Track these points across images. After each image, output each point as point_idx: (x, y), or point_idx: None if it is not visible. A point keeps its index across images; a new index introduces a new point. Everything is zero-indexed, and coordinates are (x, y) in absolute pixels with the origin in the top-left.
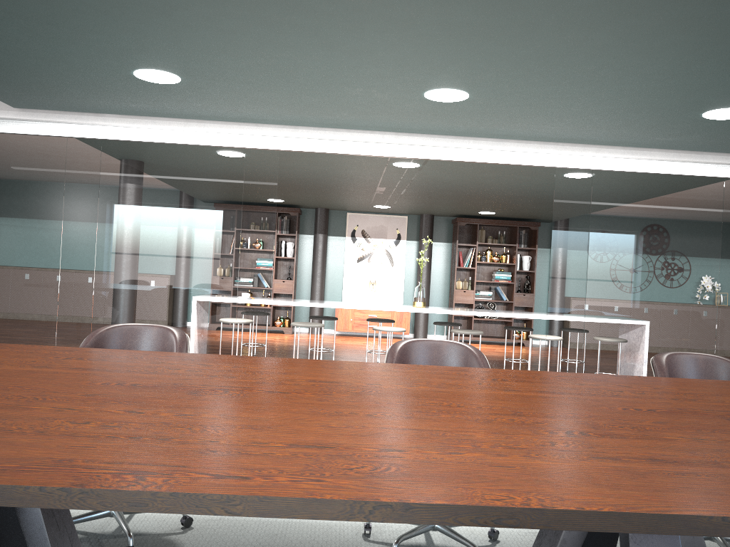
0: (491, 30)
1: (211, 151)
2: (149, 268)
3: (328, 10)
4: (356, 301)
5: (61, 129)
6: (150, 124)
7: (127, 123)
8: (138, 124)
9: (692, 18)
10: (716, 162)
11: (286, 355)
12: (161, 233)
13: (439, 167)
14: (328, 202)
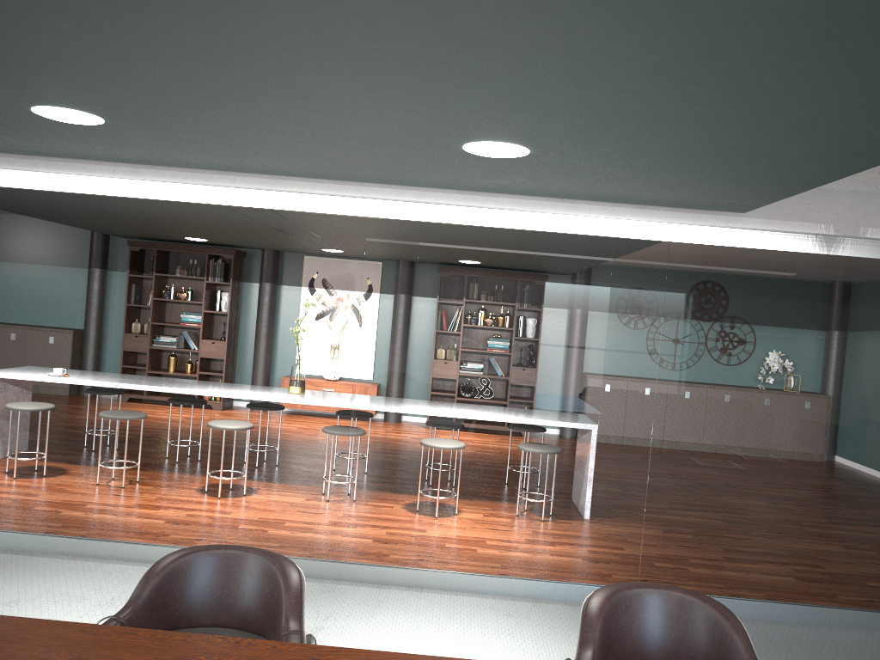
0: None
1: None
2: None
3: None
4: (313, 370)
5: None
6: None
7: None
8: None
9: None
10: (595, 214)
11: (153, 446)
12: None
13: None
14: (261, 243)
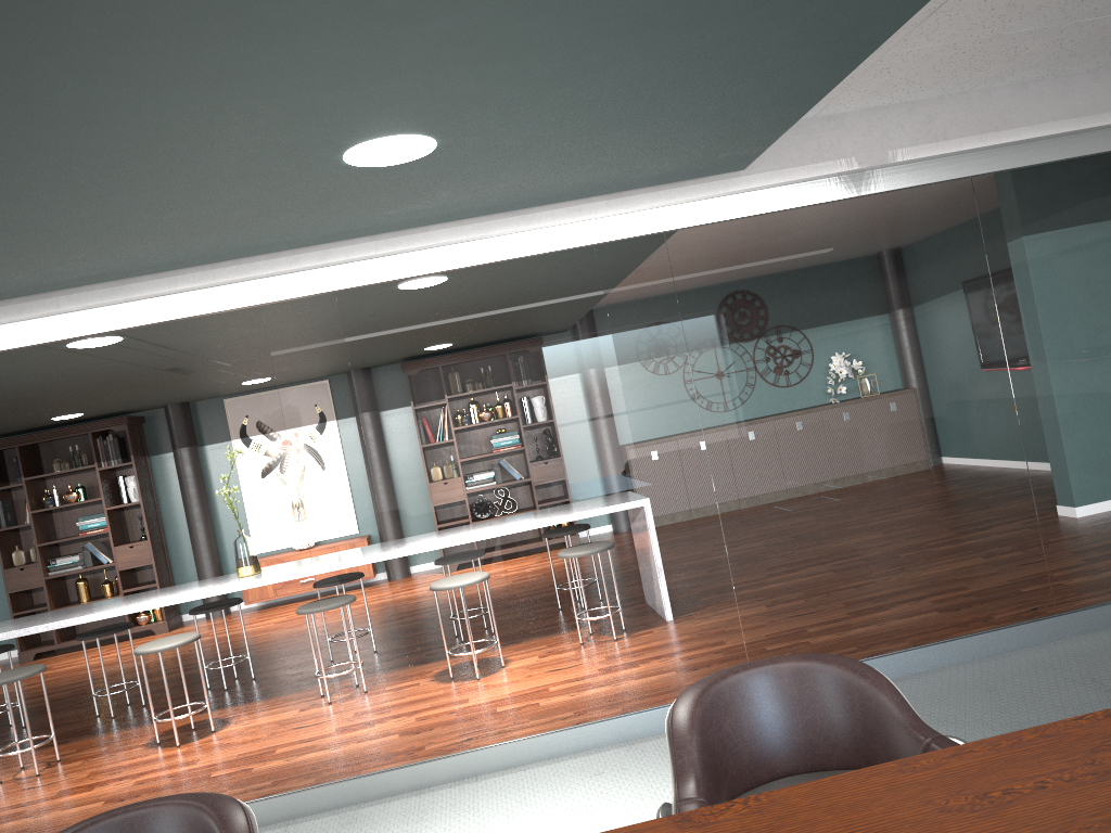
0: None
1: None
2: None
3: None
4: (277, 543)
5: None
6: None
7: None
8: None
9: None
10: (560, 221)
11: (76, 707)
12: None
13: (164, 330)
14: (157, 398)
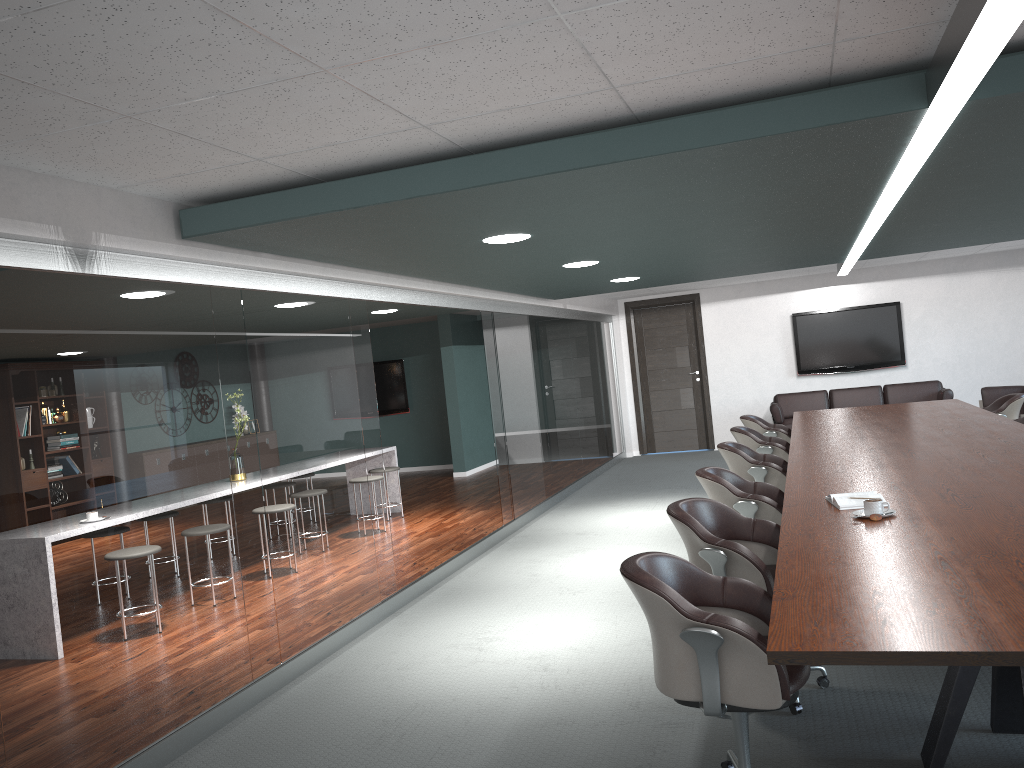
0: (722, 244)
1: (327, 303)
2: (307, 468)
3: (729, 230)
4: None
5: (208, 274)
6: (298, 269)
7: (282, 267)
8: (290, 269)
9: (766, 249)
10: (531, 303)
11: None
12: (309, 418)
13: None
14: None
